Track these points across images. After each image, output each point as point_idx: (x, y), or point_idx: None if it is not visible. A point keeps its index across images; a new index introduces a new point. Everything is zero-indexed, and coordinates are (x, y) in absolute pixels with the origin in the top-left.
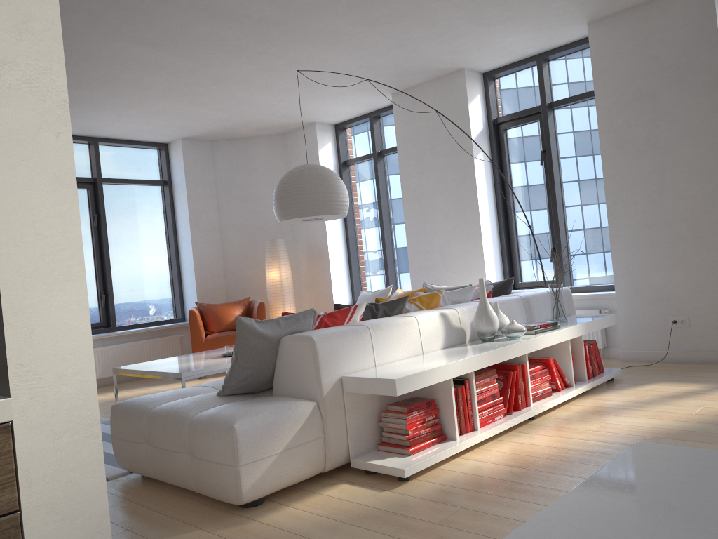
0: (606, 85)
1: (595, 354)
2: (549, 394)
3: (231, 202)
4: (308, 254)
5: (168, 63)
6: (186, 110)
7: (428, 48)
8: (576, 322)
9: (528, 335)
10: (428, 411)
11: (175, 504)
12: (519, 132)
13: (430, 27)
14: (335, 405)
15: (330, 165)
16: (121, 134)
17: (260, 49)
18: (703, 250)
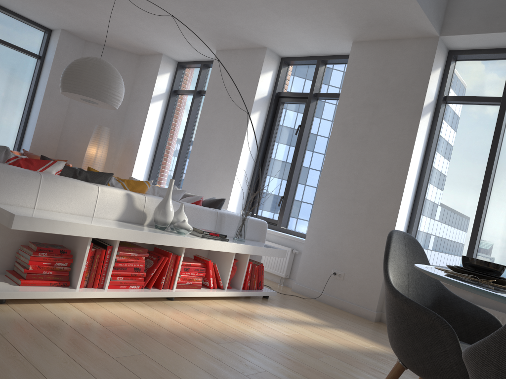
0: (349, 89)
1: (258, 274)
2: (198, 287)
3: None
4: (125, 146)
5: None
6: (59, 3)
7: (237, 18)
8: (249, 244)
9: (196, 236)
10: (60, 258)
11: None
12: (291, 107)
13: None
14: None
15: (163, 89)
16: (13, 7)
17: None
18: (370, 228)
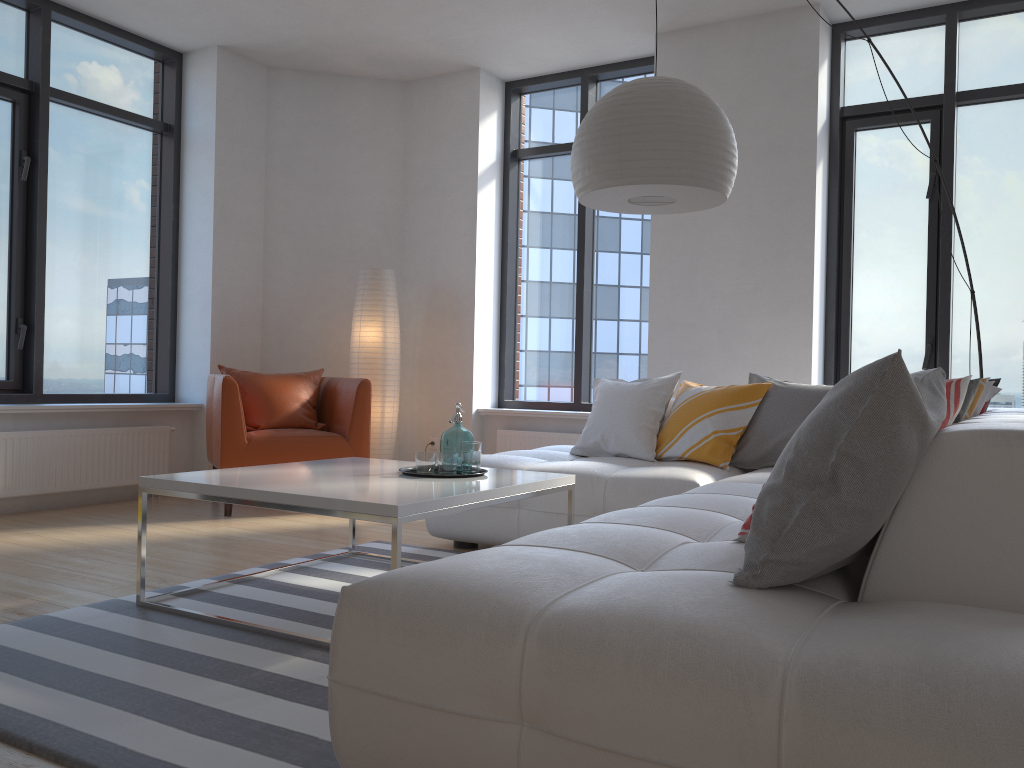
0: None
1: None
2: None
3: (291, 189)
4: (430, 306)
5: None
6: None
7: None
8: None
9: None
10: None
11: None
12: (884, 137)
13: None
14: None
15: (492, 153)
16: (105, 5)
17: None
18: None
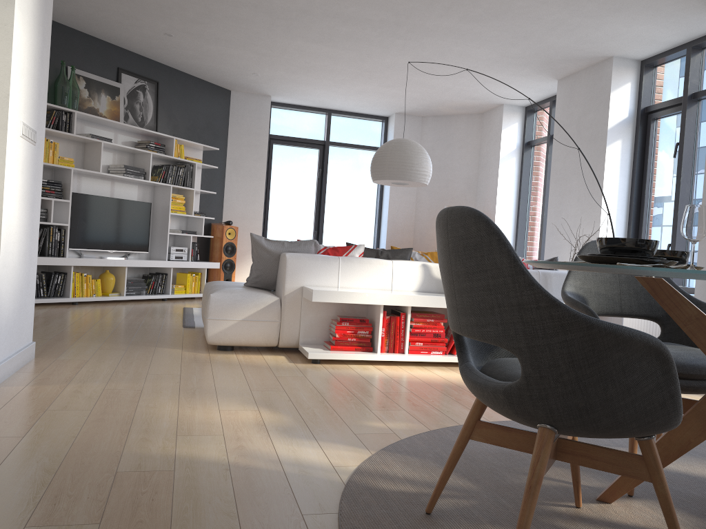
0: None
1: None
2: None
3: None
4: None
5: (340, 55)
6: (381, 90)
7: (554, 39)
8: None
9: None
10: (361, 326)
11: (195, 341)
12: (666, 122)
13: (537, 21)
14: (293, 304)
15: (512, 145)
16: (347, 108)
17: (400, 43)
18: None
